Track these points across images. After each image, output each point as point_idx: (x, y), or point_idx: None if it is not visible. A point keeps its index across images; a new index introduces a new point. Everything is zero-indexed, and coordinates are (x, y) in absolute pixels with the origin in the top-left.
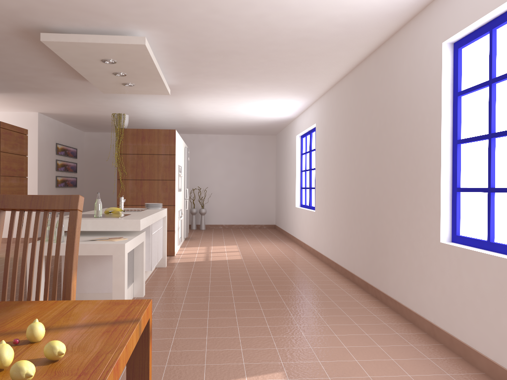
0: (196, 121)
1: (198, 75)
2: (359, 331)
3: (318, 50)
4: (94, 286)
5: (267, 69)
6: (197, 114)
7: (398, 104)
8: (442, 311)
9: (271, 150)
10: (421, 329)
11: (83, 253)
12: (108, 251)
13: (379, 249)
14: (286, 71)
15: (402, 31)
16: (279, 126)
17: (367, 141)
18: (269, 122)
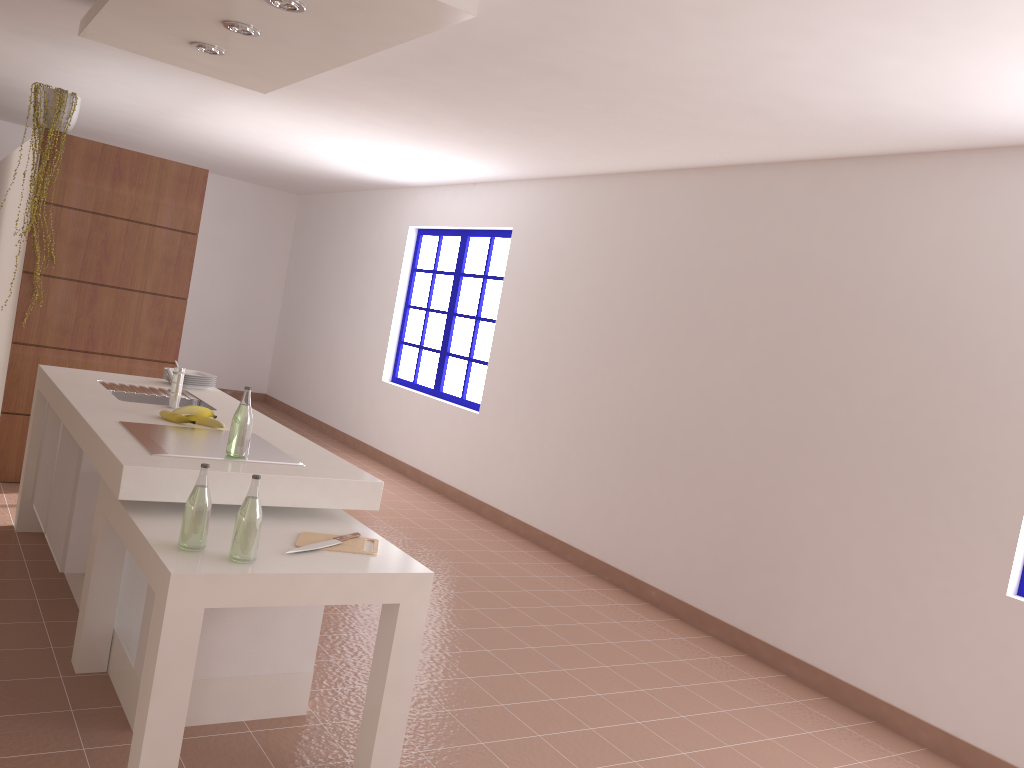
0: (166, 131)
1: (385, 77)
2: (838, 753)
3: (729, 129)
4: (238, 658)
5: (561, 118)
6: (200, 123)
7: (894, 296)
8: (990, 719)
9: (284, 226)
10: (908, 738)
11: (328, 598)
12: (391, 593)
13: (762, 556)
14: (590, 131)
15: (937, 161)
16: (346, 187)
17: (749, 333)
18: (339, 177)
